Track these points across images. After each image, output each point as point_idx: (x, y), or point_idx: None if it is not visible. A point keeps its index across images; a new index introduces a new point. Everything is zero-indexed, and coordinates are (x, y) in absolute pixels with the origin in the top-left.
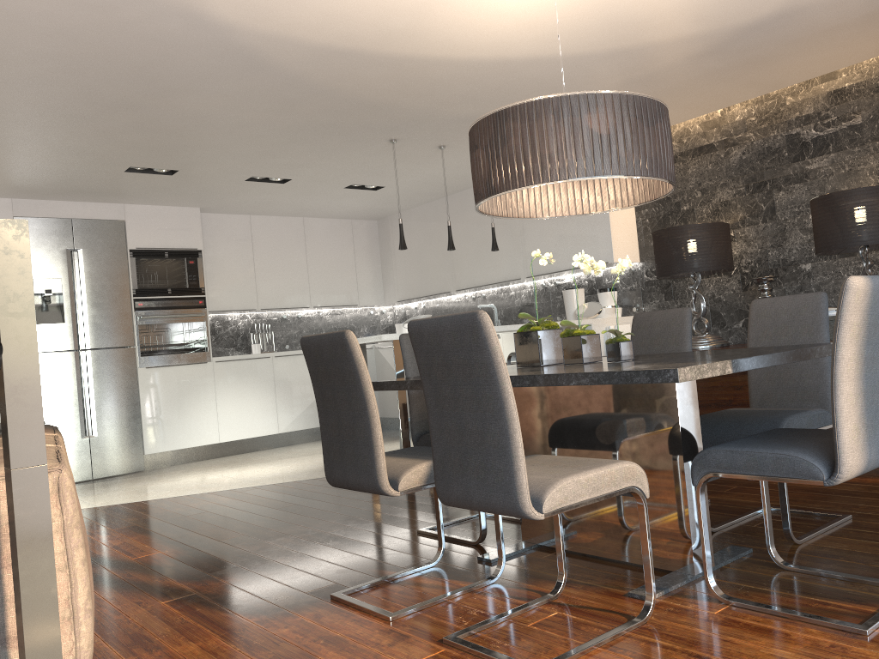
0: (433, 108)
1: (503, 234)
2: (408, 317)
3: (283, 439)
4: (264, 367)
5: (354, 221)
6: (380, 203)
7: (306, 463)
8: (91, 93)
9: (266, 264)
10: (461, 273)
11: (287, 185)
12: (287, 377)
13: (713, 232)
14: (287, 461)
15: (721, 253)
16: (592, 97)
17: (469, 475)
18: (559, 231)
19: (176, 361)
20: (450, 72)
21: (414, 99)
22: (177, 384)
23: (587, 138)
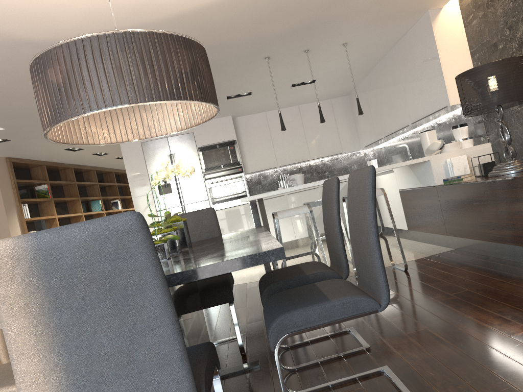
0: (254, 34)
1: (396, 94)
2: (379, 154)
3: (300, 242)
4: (282, 201)
5: (333, 100)
6: (332, 87)
7: (279, 265)
8: None
9: (279, 139)
10: (384, 125)
11: (255, 95)
12: (297, 206)
13: (497, 69)
14: (278, 261)
15: (508, 87)
16: (48, 53)
17: None
18: (419, 86)
19: (231, 205)
20: (219, 13)
21: (230, 34)
22: (233, 217)
23: (51, 90)
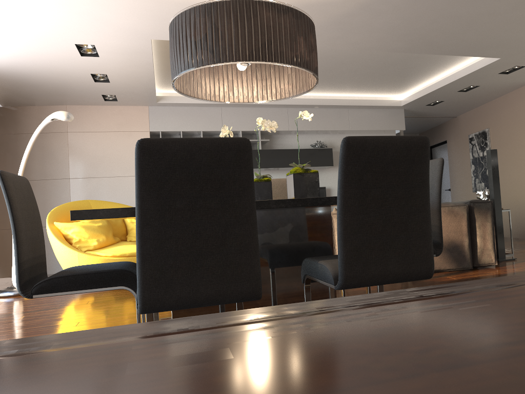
0: None
1: None
2: None
3: None
4: None
5: None
6: None
7: None
8: (493, 13)
9: None
10: None
11: None
12: None
13: None
14: None
15: None
16: None
17: None
18: None
19: None
20: None
21: None
22: None
23: None
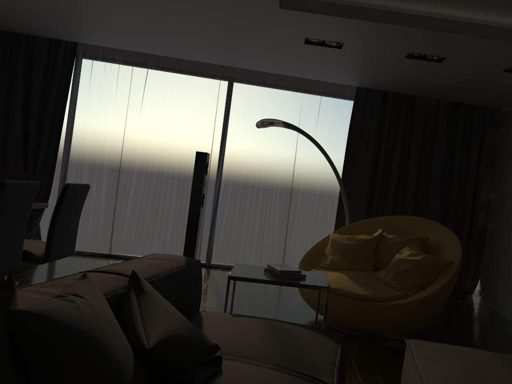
0: None
1: None
2: None
3: None
4: None
5: None
6: None
7: None
8: None
9: None
10: None
11: None
12: None
13: None
14: None
15: None
16: None
17: (65, 245)
18: None
19: None
20: None
21: None
22: None
23: None
